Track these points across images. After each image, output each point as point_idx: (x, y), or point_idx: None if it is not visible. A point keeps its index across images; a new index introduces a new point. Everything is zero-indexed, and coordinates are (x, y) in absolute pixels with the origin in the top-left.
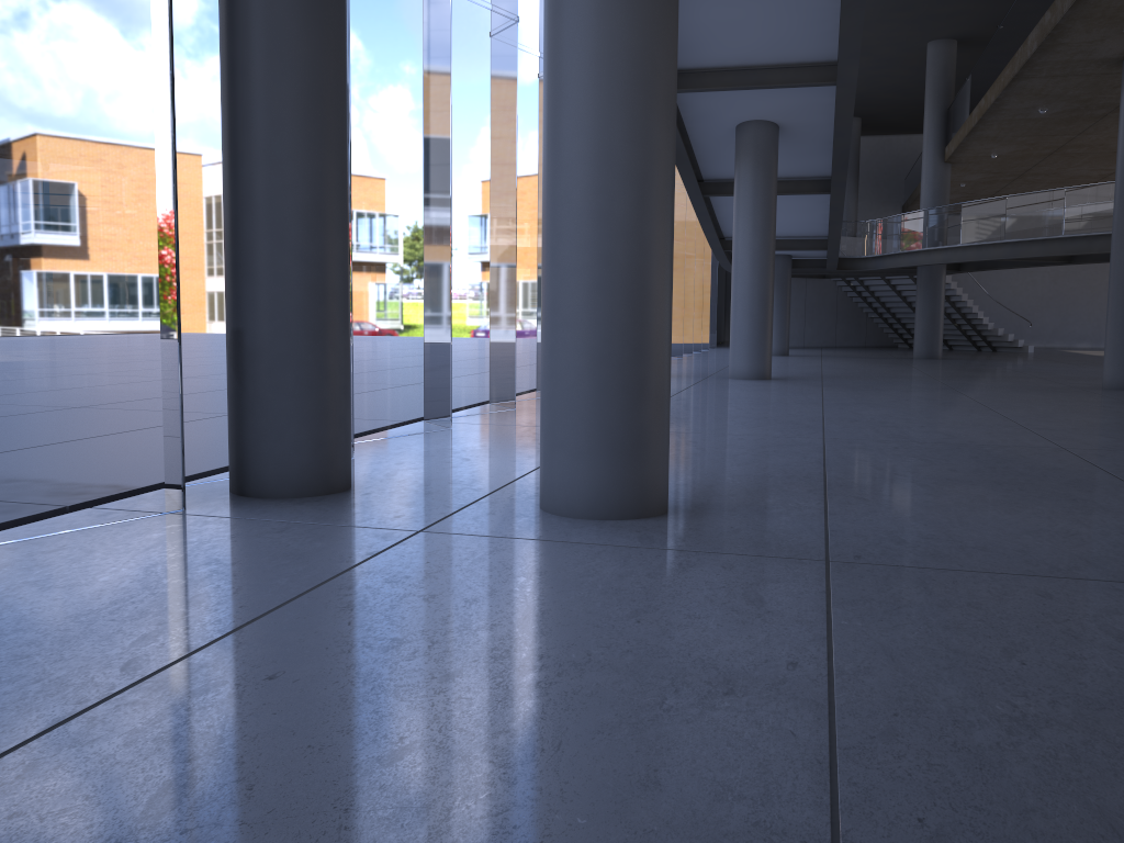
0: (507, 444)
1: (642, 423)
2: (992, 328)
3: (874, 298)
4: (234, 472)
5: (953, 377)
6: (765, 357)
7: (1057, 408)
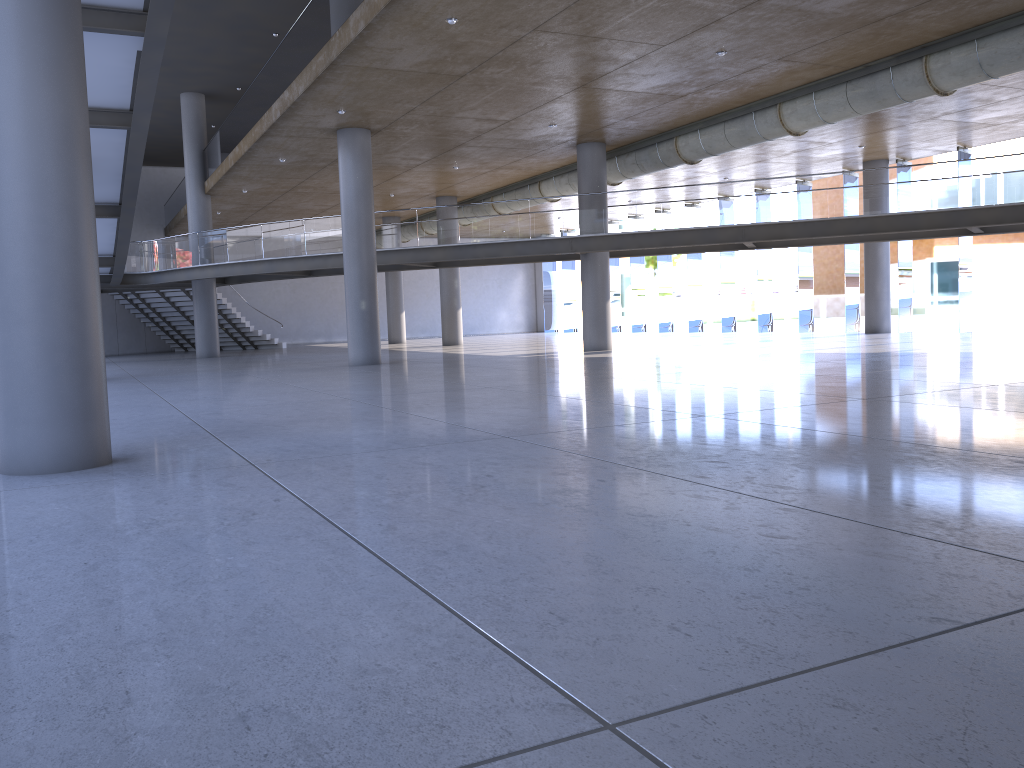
0: None
1: (92, 394)
2: (253, 330)
3: (150, 309)
4: None
5: (240, 367)
6: None
7: (328, 379)
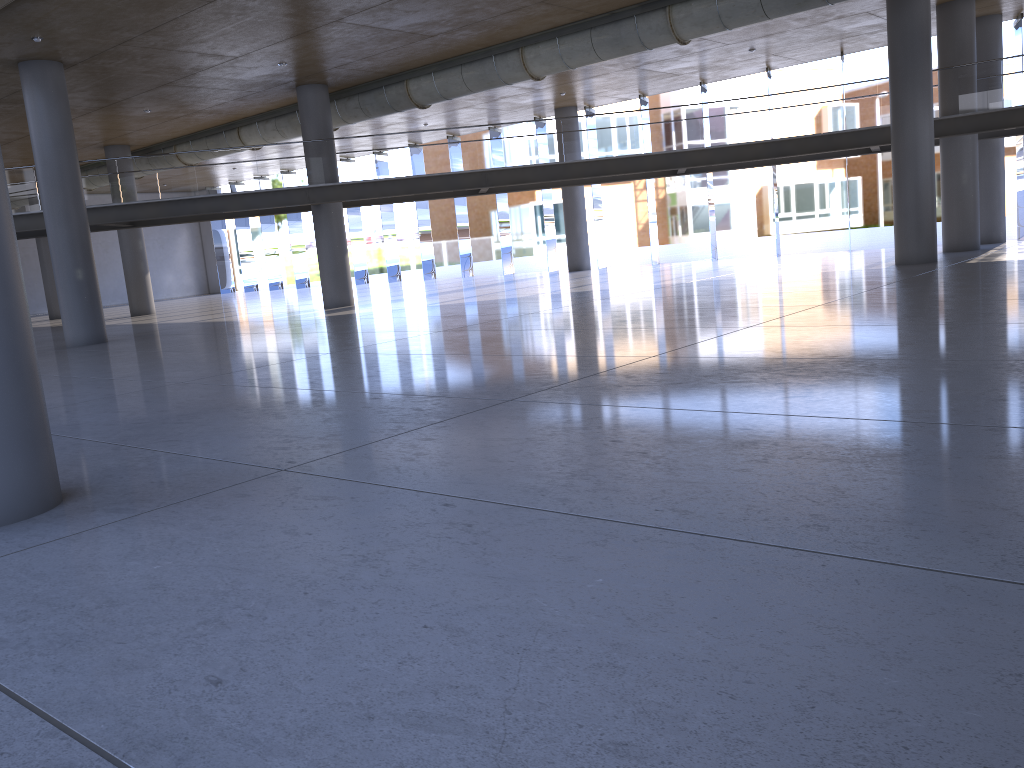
0: None
1: (40, 409)
2: None
3: None
4: None
5: None
6: None
7: (87, 364)
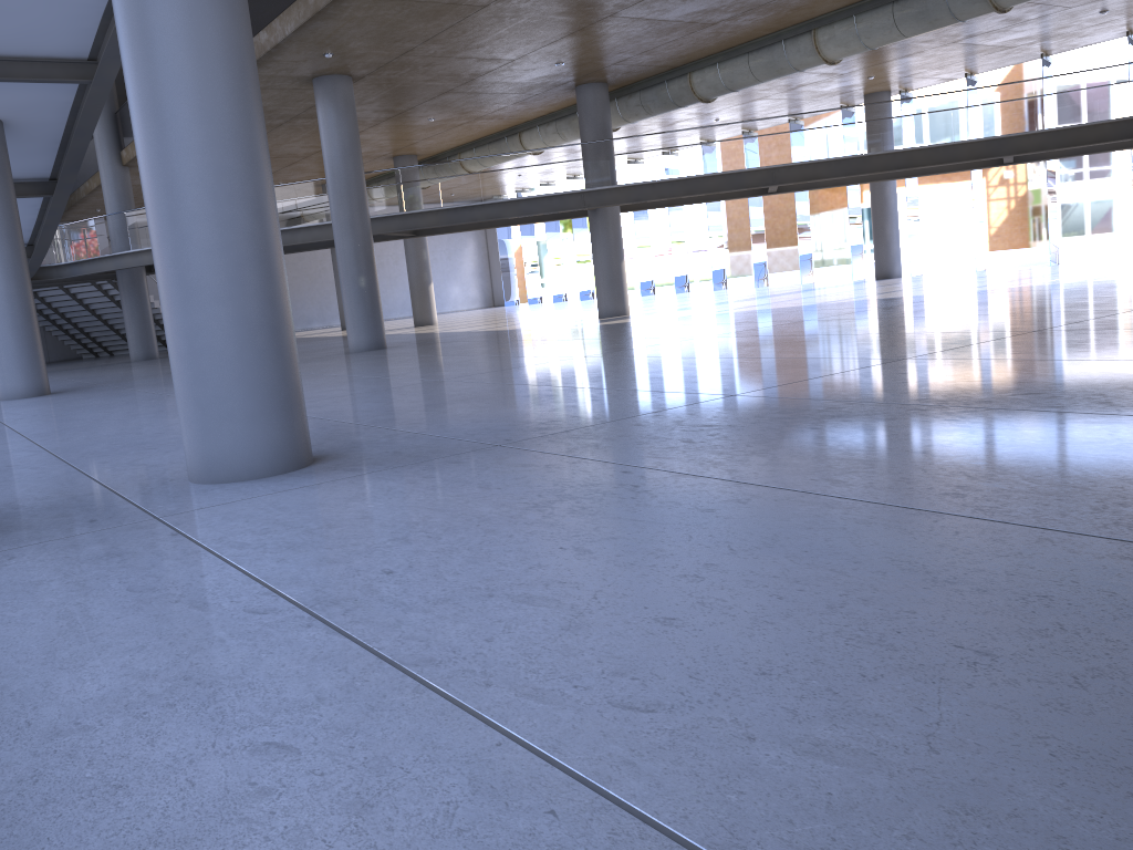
0: None
1: (296, 381)
2: None
3: (52, 309)
4: None
5: None
6: (42, 371)
7: (363, 366)
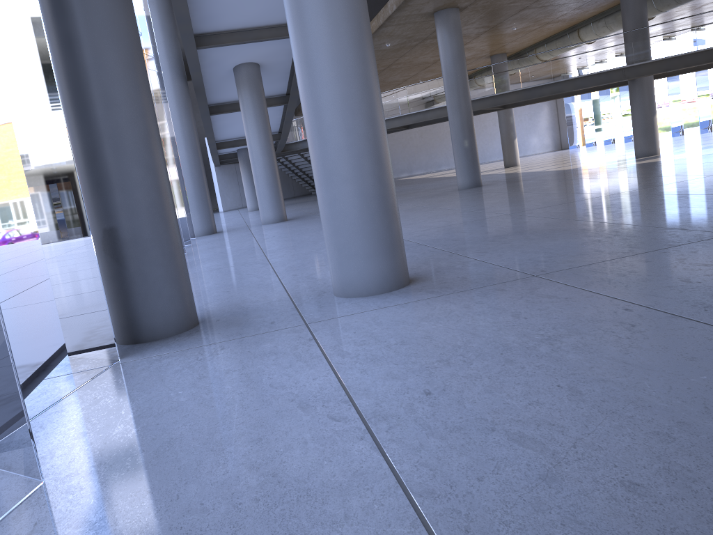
0: (228, 279)
1: (396, 231)
2: None
3: (295, 166)
4: (125, 329)
5: None
6: (282, 207)
7: (463, 201)
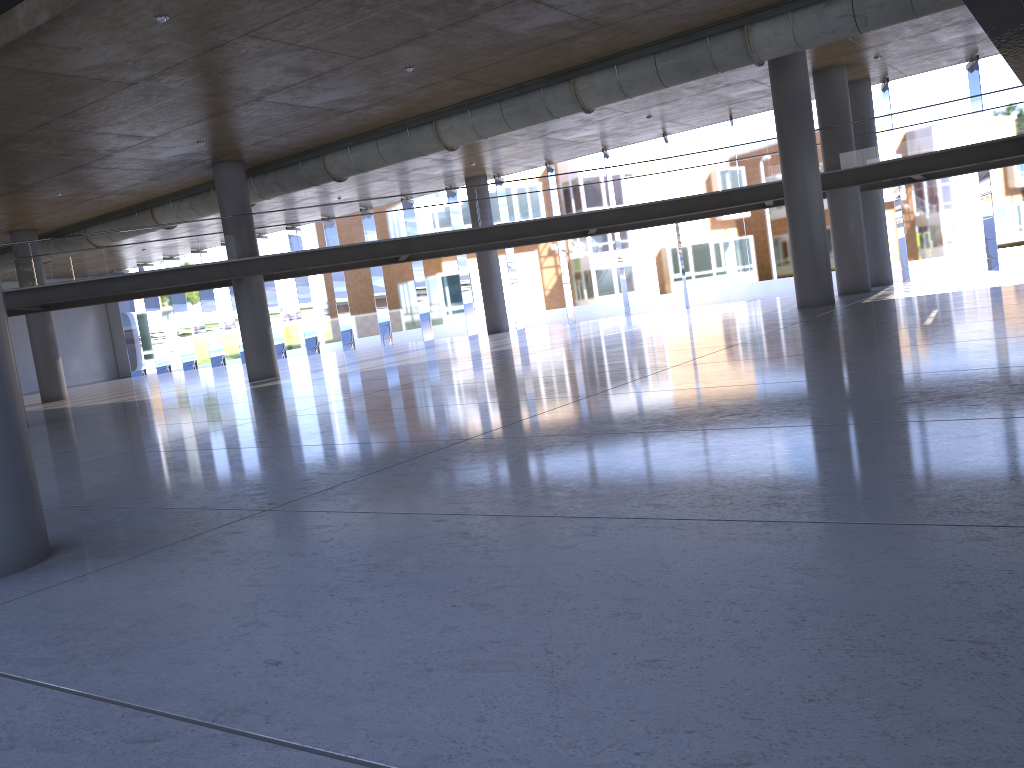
0: None
1: (29, 463)
2: None
3: None
4: None
5: None
6: None
7: None
